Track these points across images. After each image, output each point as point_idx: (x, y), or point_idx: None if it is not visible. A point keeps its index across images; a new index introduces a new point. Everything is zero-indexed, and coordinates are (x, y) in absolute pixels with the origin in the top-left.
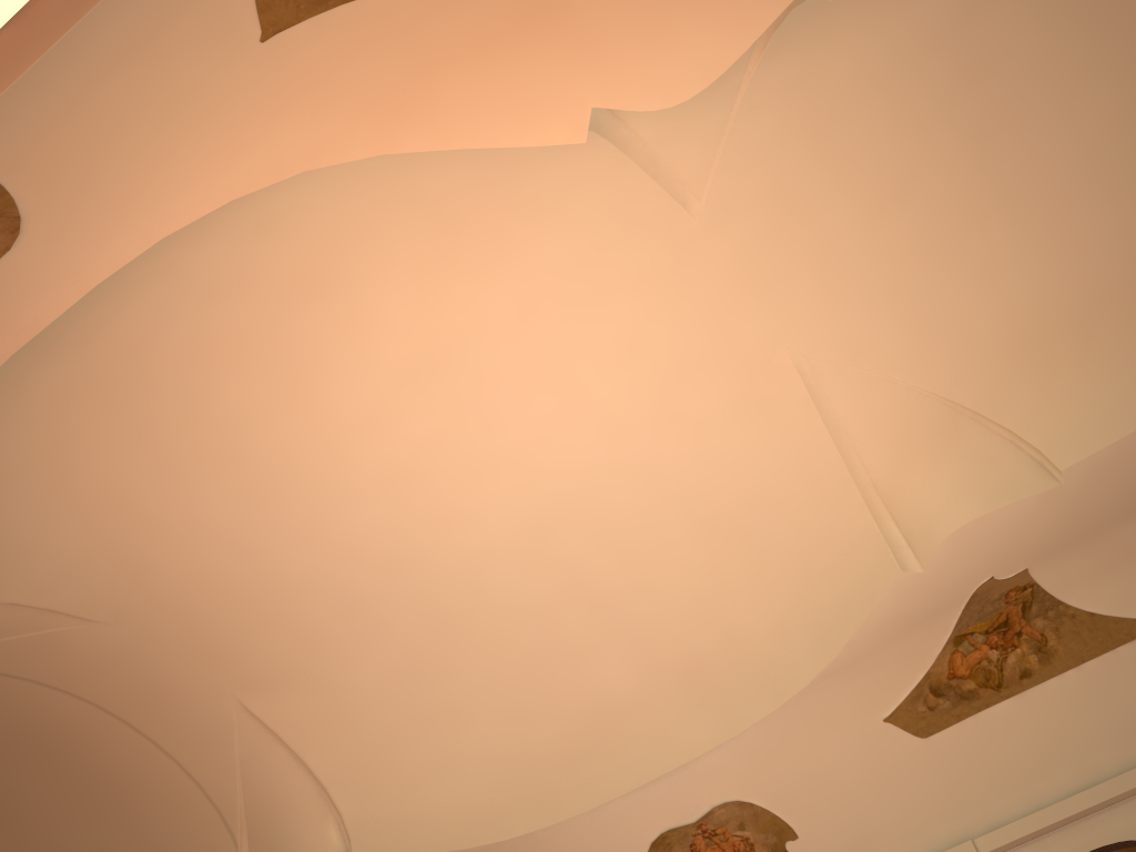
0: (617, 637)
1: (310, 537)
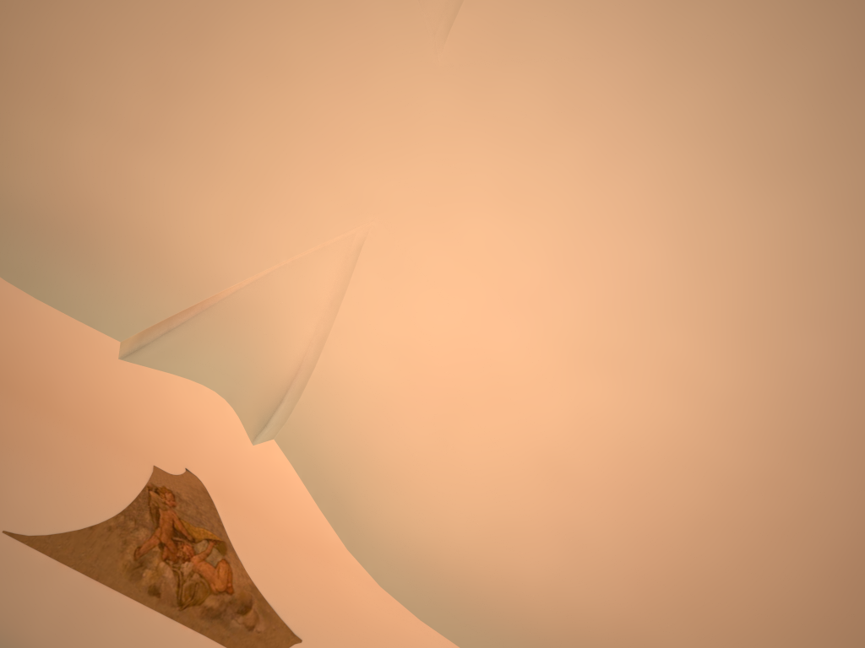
0: None
1: (860, 392)
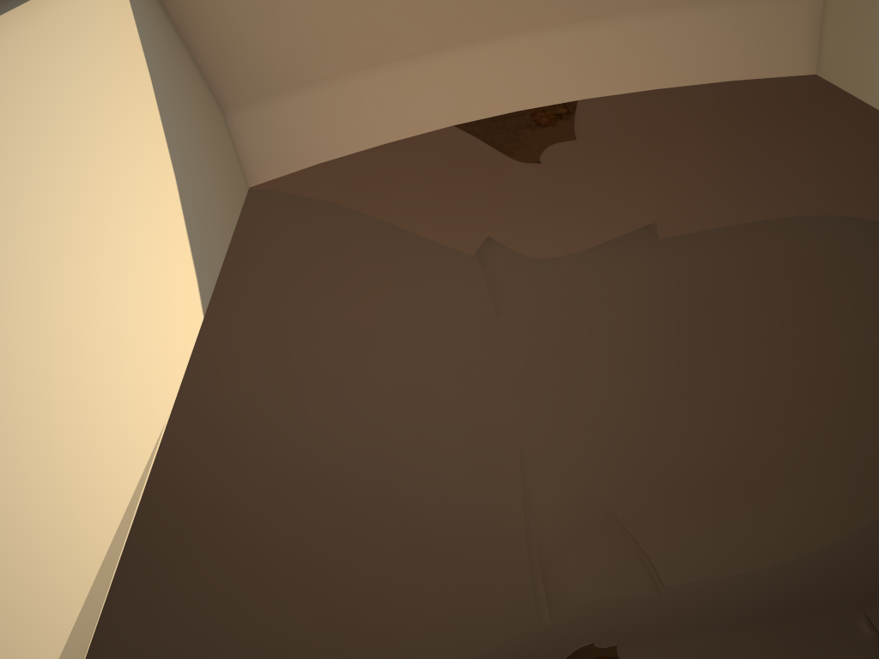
0: (309, 592)
1: None
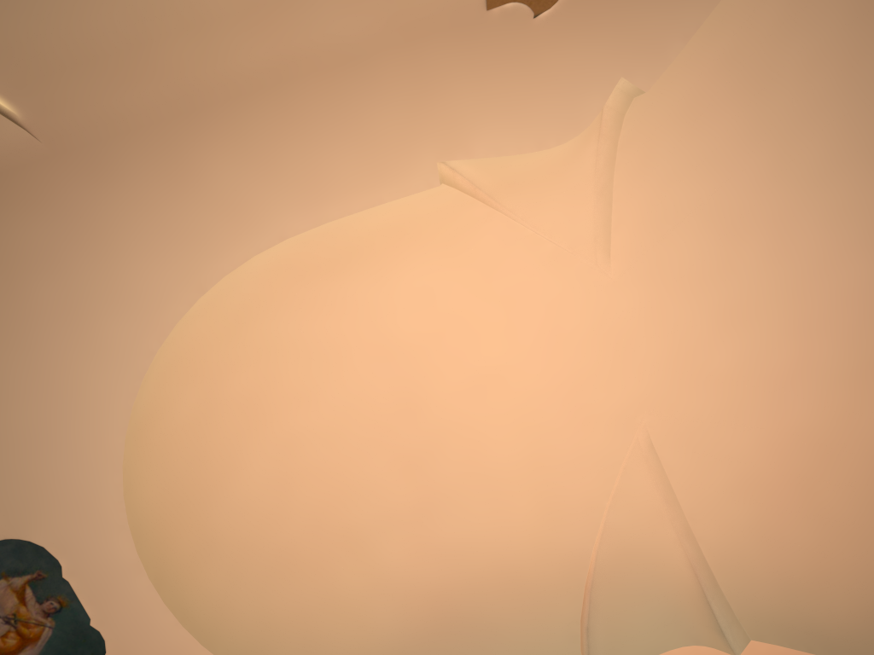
0: None
1: None
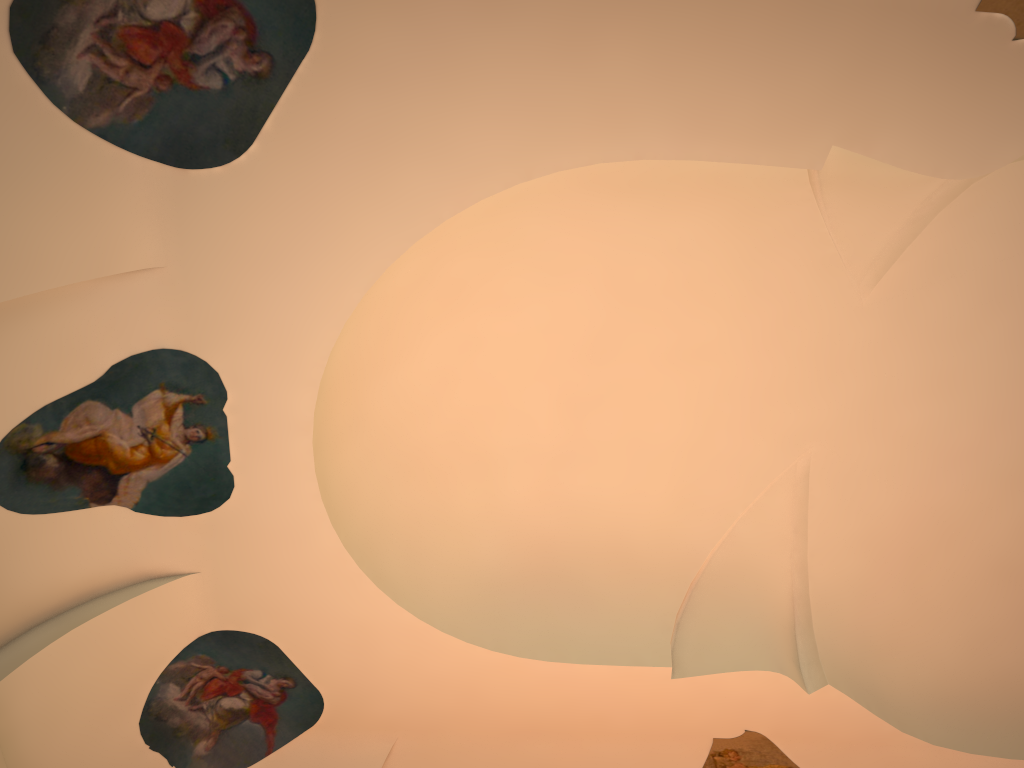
0: None
1: None
